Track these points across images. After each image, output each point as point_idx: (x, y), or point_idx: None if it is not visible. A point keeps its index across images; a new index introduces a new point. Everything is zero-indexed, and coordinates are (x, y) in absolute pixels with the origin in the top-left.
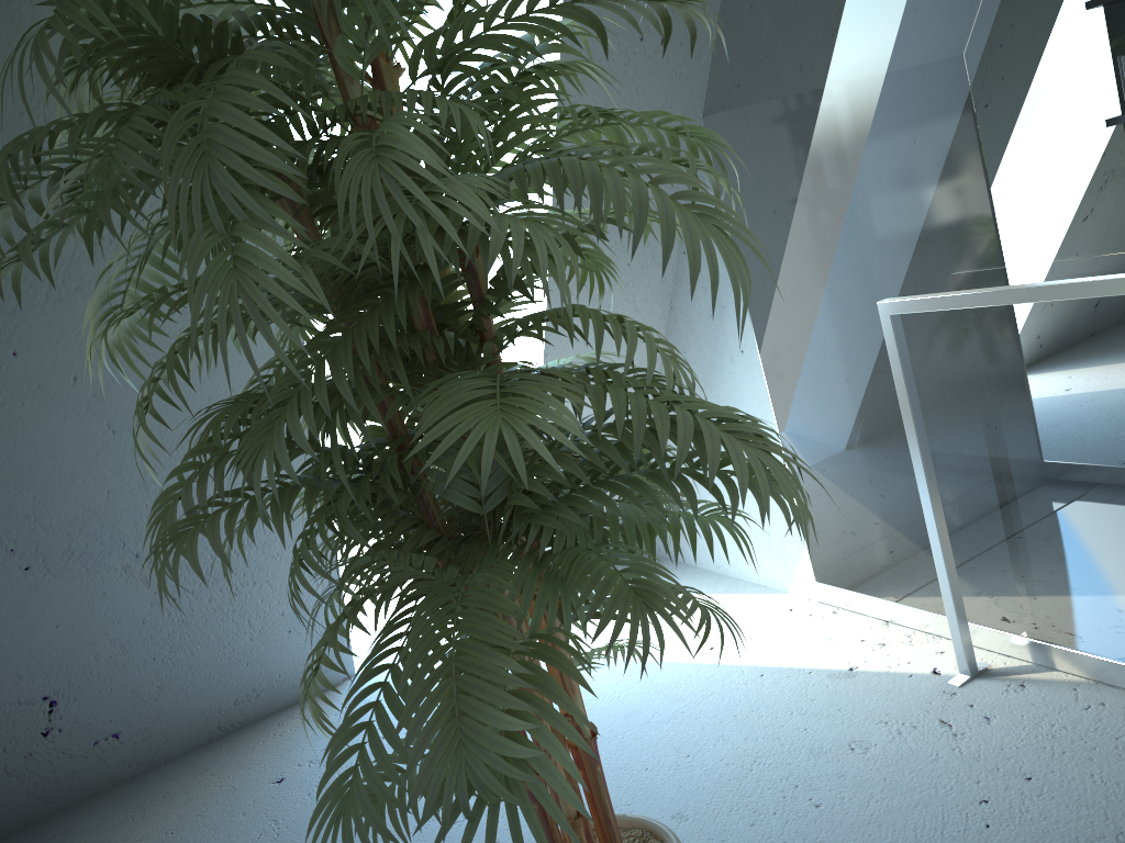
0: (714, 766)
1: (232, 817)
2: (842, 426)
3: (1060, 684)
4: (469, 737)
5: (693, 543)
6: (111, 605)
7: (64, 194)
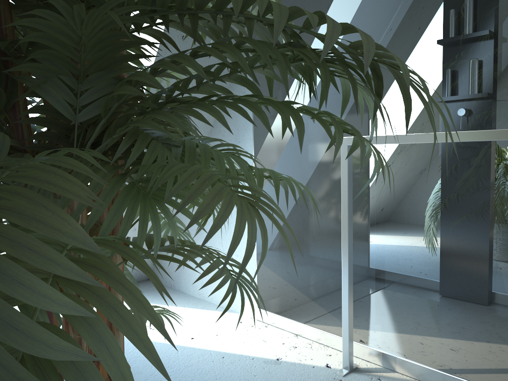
0: None
1: None
2: (295, 216)
3: (401, 380)
4: None
5: (277, 188)
6: None
7: None
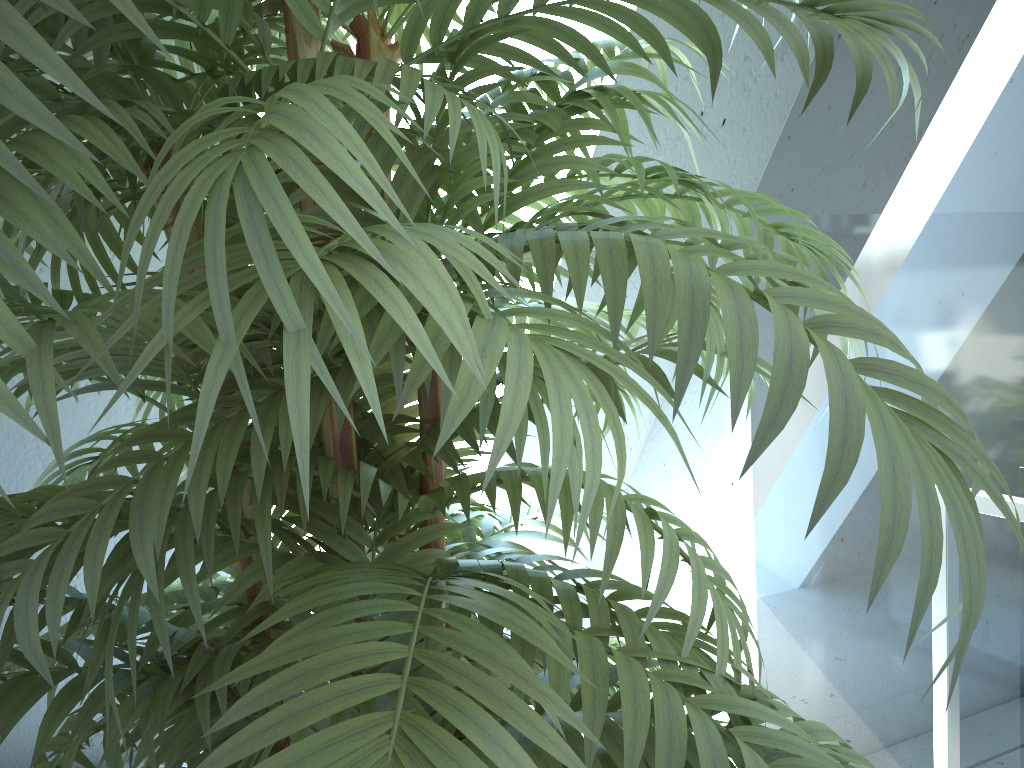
0: None
1: None
2: (837, 604)
3: None
4: None
5: None
6: None
7: None
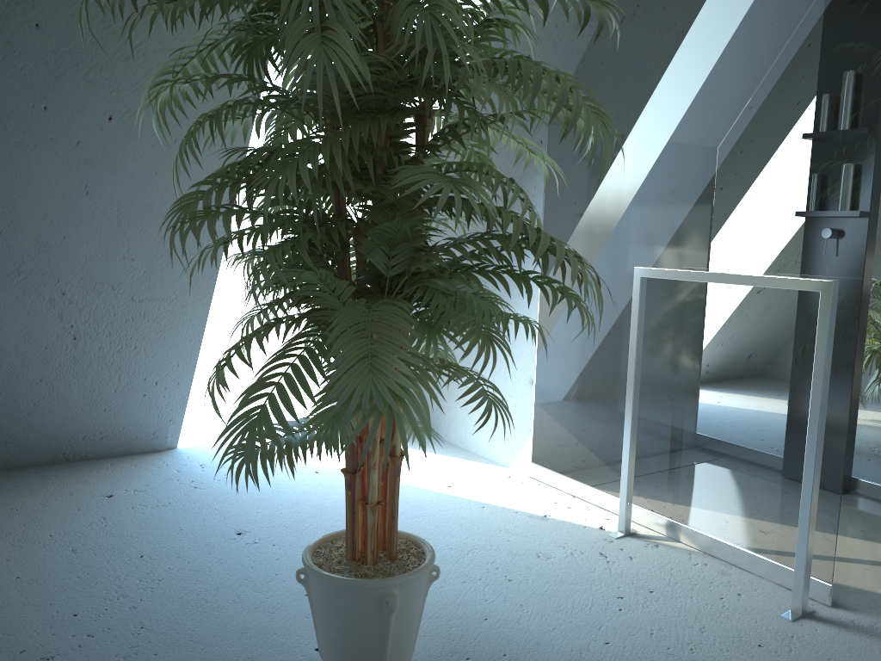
0: (442, 548)
1: (68, 509)
2: (582, 353)
3: (681, 549)
4: (376, 368)
5: (516, 329)
6: (29, 325)
7: (127, 9)
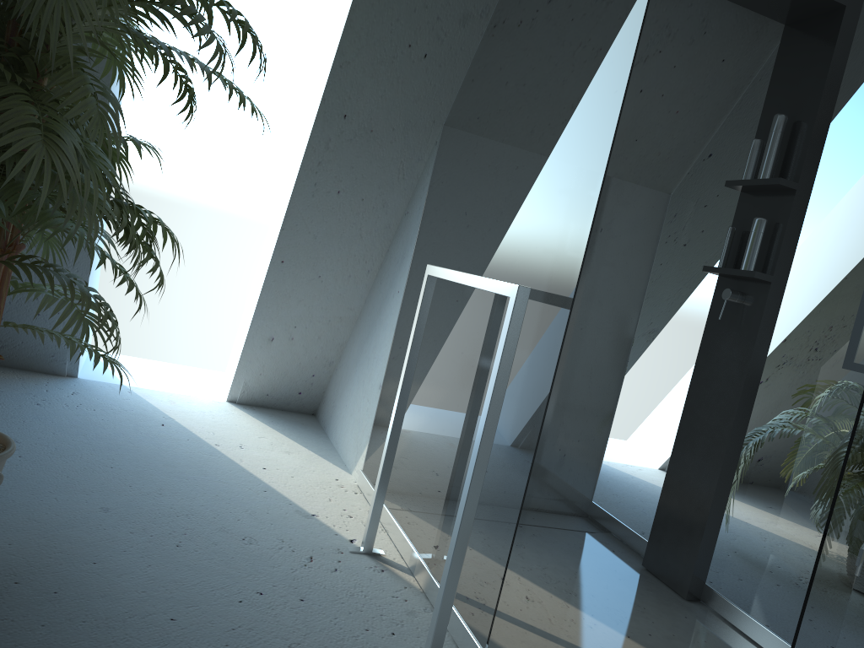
0: (164, 504)
1: None
2: None
3: (403, 582)
4: None
5: (40, 223)
6: None
7: None
